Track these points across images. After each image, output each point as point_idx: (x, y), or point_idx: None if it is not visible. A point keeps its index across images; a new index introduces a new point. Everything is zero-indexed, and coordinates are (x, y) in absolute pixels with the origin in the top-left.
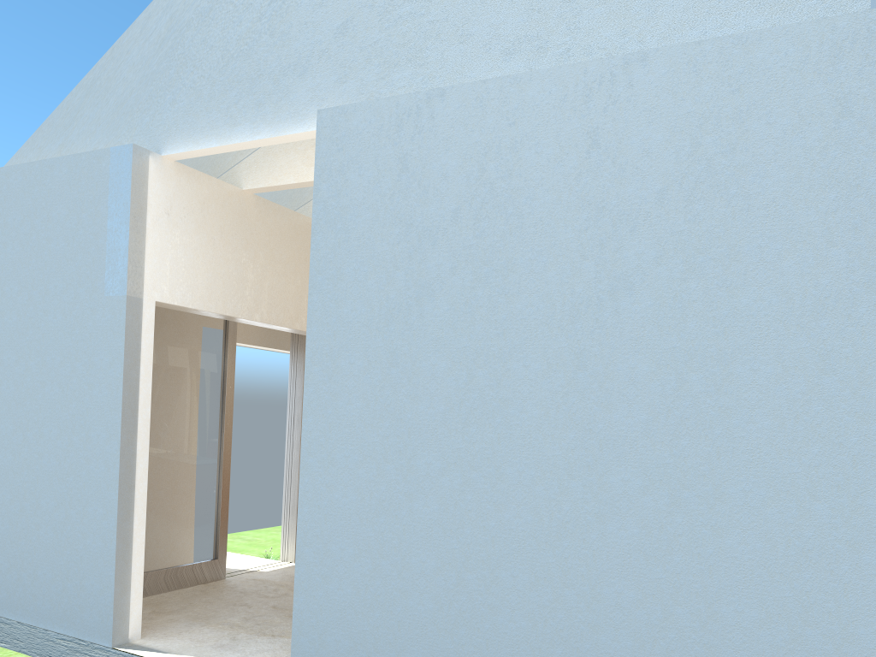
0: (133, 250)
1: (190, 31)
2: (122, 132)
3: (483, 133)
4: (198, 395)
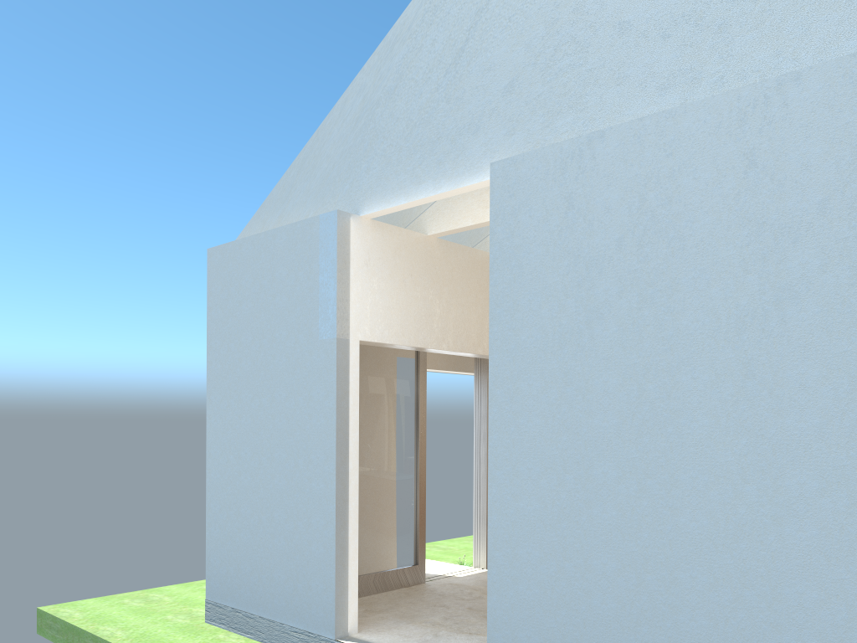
0: (340, 299)
1: (379, 108)
2: (327, 199)
3: (642, 166)
4: (395, 418)
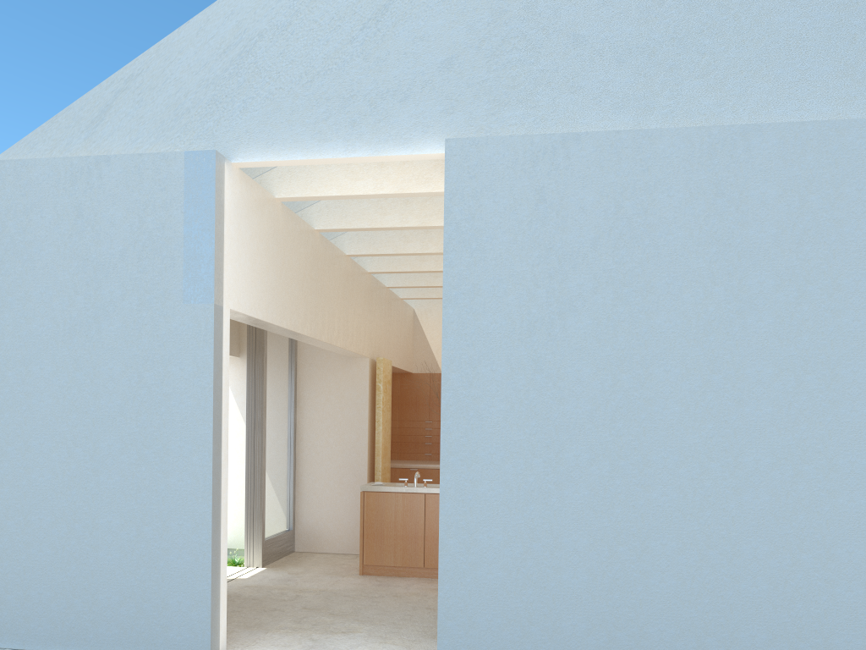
0: (217, 257)
1: (263, 41)
2: (176, 134)
3: (618, 176)
4: None
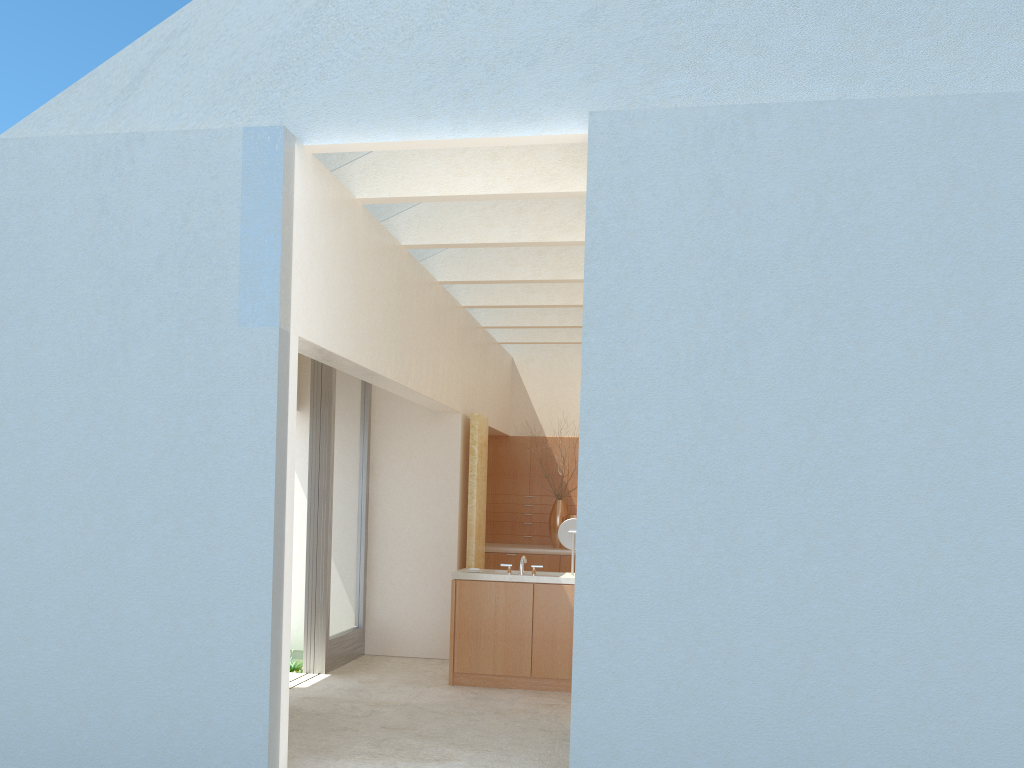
0: (283, 267)
1: None
2: (232, 107)
3: (821, 161)
4: None
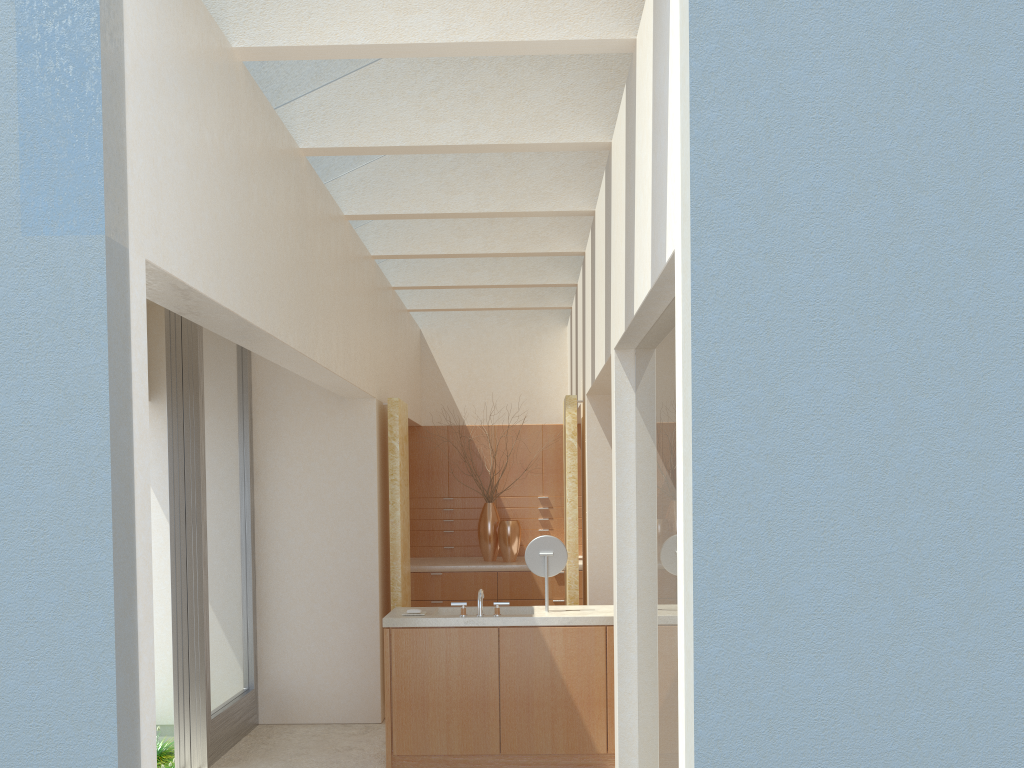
0: (108, 121)
1: None
2: None
3: None
4: None
